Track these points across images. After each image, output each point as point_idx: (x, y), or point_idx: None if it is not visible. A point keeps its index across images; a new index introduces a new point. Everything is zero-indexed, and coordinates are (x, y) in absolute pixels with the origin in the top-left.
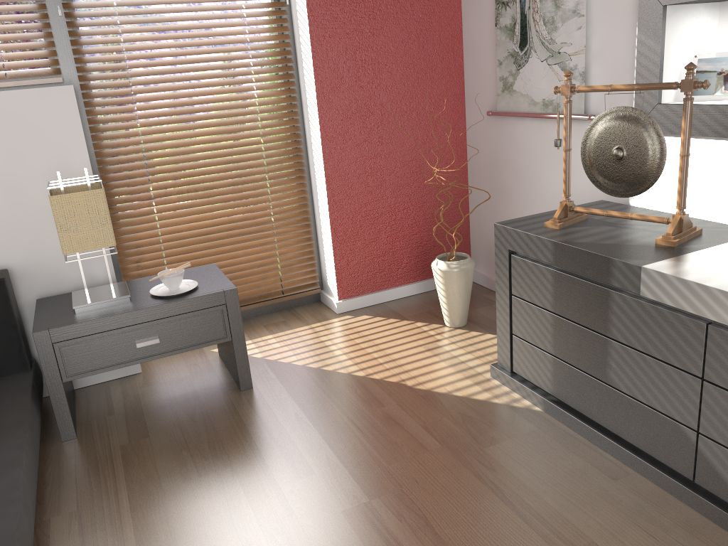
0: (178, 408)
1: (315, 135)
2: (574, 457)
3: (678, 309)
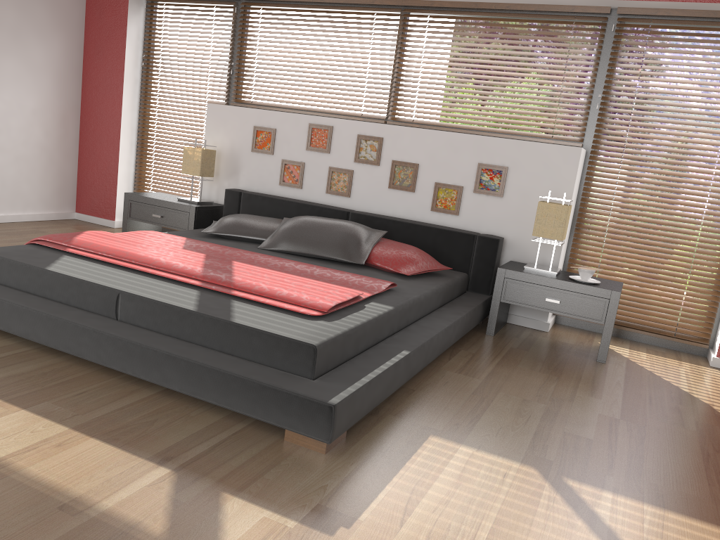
0: (553, 350)
1: None
2: None
3: None
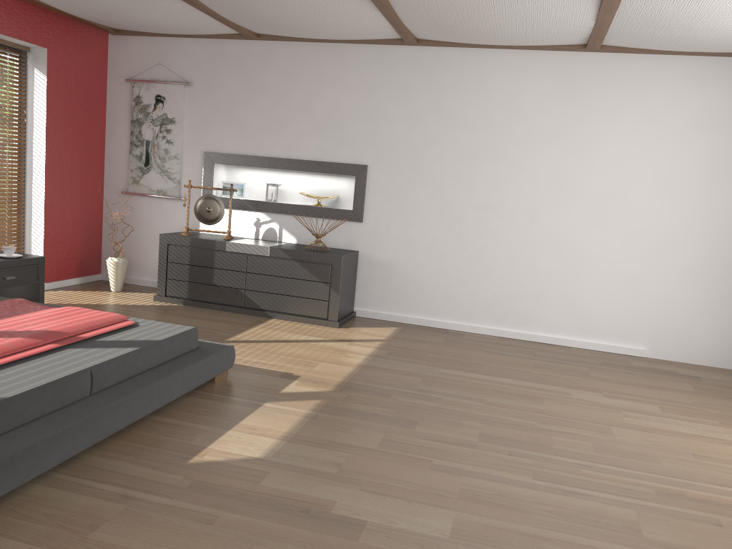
0: None
1: (38, 191)
2: (204, 311)
3: (237, 253)
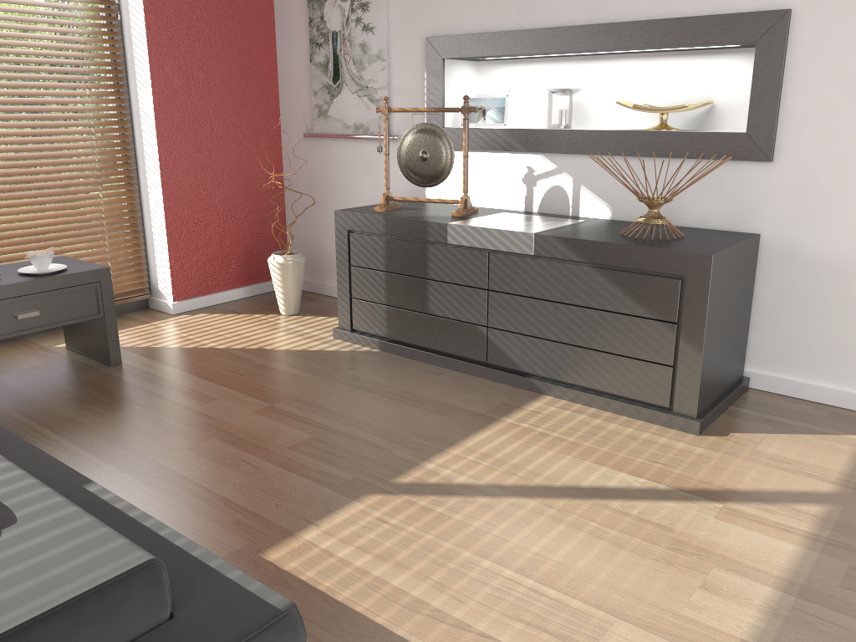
0: (52, 382)
1: (149, 143)
2: (409, 368)
3: (471, 248)
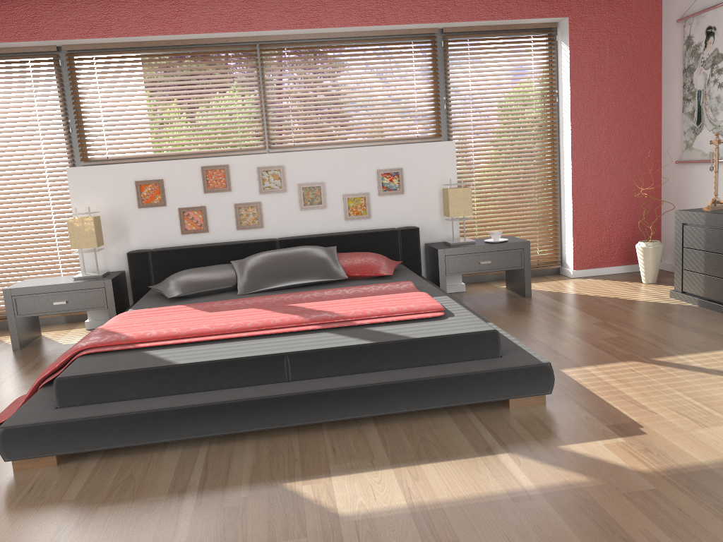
0: (493, 300)
1: (567, 172)
2: (711, 316)
3: None
